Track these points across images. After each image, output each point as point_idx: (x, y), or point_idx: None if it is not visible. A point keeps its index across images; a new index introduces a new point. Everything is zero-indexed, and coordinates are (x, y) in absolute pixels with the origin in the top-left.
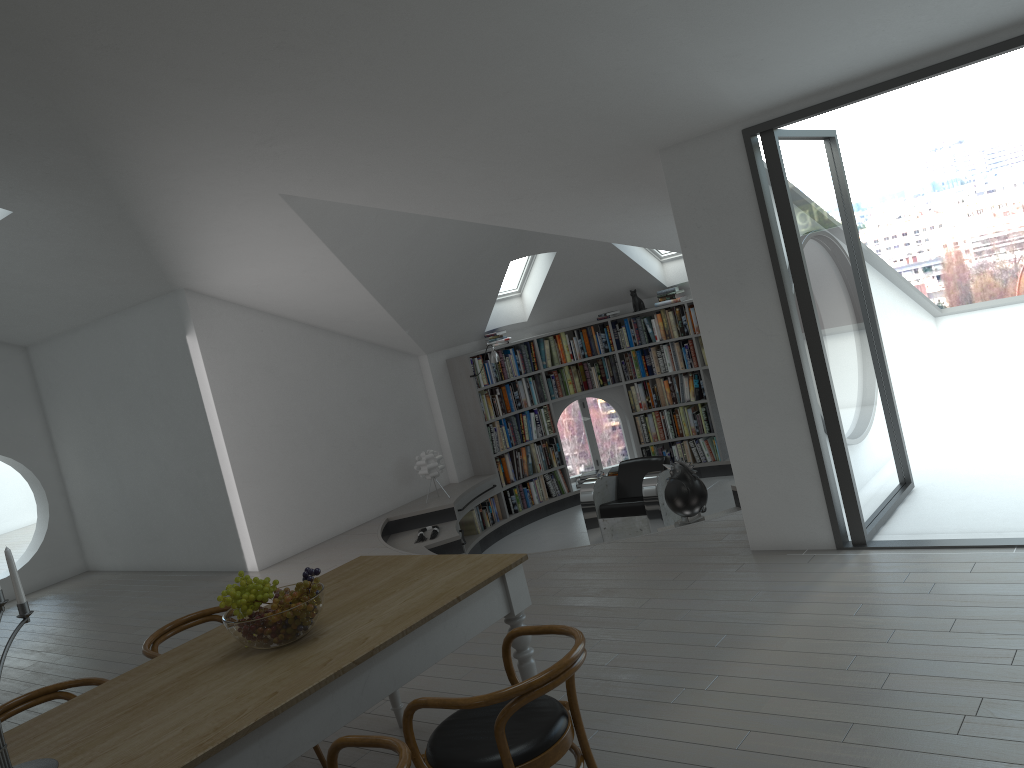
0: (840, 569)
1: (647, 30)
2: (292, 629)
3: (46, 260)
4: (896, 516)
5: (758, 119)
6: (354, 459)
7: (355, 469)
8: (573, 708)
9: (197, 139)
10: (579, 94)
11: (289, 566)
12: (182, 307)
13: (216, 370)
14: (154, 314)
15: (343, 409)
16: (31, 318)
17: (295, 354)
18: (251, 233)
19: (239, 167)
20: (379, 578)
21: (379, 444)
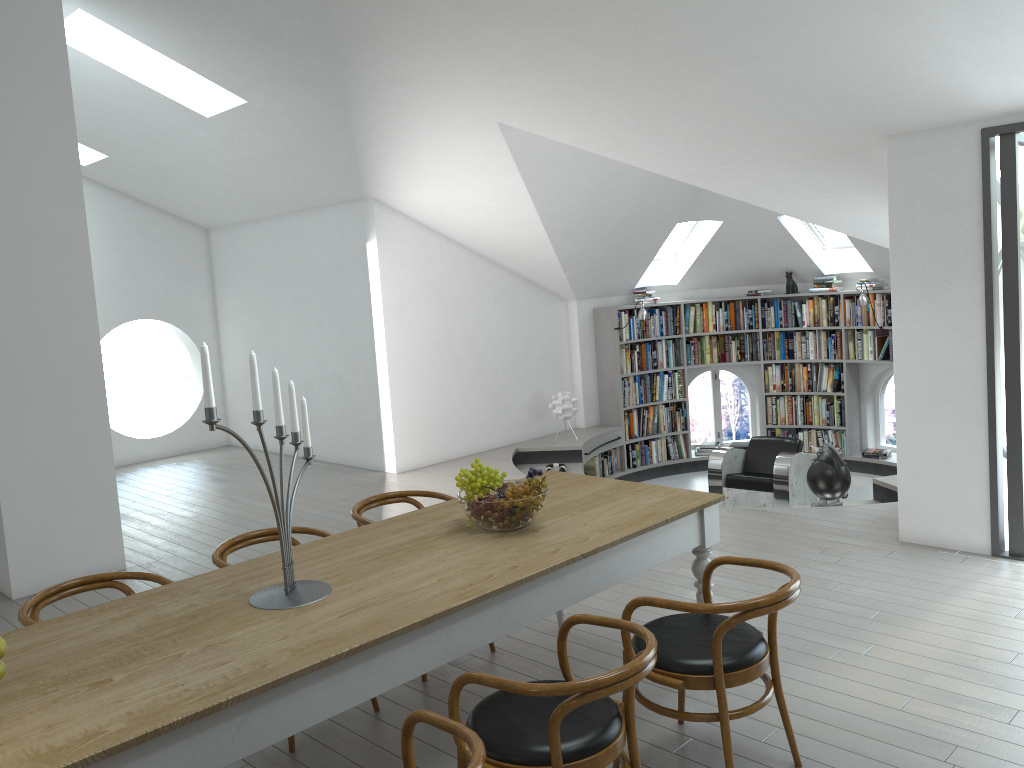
0: (996, 574)
1: (921, 16)
2: (521, 517)
3: (258, 151)
4: None
5: (1001, 120)
6: (495, 387)
7: (494, 397)
8: (772, 636)
9: (442, 59)
10: (827, 69)
11: (425, 474)
12: (368, 216)
13: (389, 280)
14: (339, 218)
15: (493, 338)
16: (223, 203)
17: (459, 278)
18: (456, 156)
19: (470, 91)
20: (578, 491)
21: (519, 377)
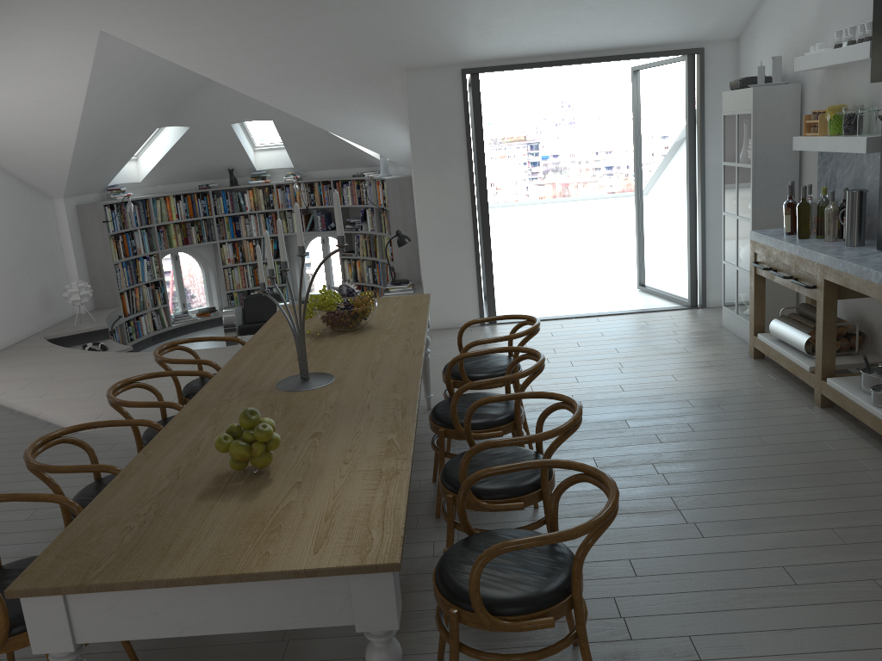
0: (494, 332)
1: None
2: (372, 316)
3: None
4: (496, 311)
5: (472, 65)
6: (11, 283)
7: (12, 292)
8: (512, 355)
9: None
10: (394, 22)
11: None
12: None
13: None
14: None
15: (2, 237)
16: None
17: None
18: (29, 57)
19: (92, 1)
20: None
21: (28, 273)
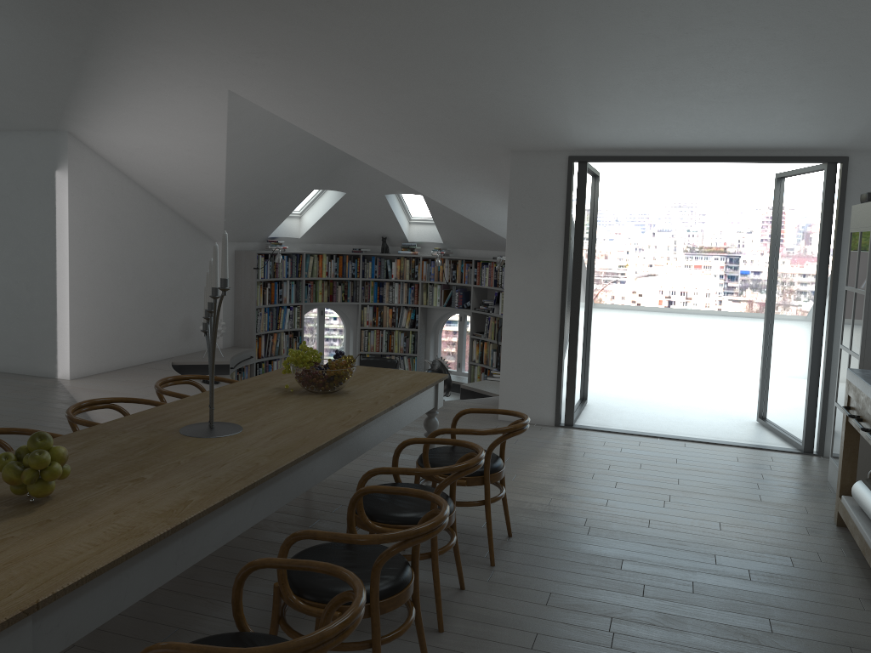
0: (562, 435)
1: (559, 81)
2: (344, 382)
3: None
4: (583, 415)
5: (580, 153)
6: (155, 309)
7: (154, 317)
8: (502, 455)
9: (206, 32)
10: (492, 101)
11: (101, 380)
12: (60, 146)
13: (76, 206)
14: (24, 144)
15: (156, 267)
16: None
17: (134, 212)
18: (175, 109)
19: (217, 62)
20: None
21: (174, 302)
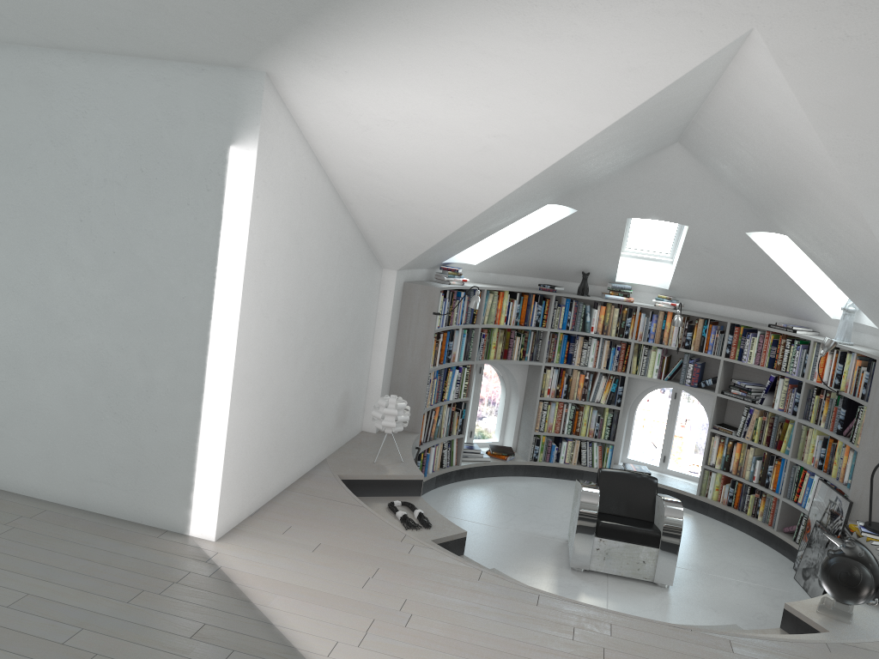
0: None
1: None
2: None
3: None
4: None
5: None
6: (319, 386)
7: (316, 400)
8: None
9: None
10: None
11: (273, 545)
12: (246, 99)
13: (258, 217)
14: (165, 85)
15: (328, 316)
16: None
17: (318, 226)
18: (562, 56)
19: None
20: None
21: (337, 371)
